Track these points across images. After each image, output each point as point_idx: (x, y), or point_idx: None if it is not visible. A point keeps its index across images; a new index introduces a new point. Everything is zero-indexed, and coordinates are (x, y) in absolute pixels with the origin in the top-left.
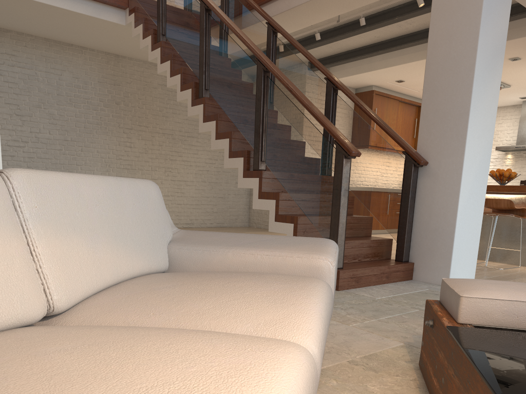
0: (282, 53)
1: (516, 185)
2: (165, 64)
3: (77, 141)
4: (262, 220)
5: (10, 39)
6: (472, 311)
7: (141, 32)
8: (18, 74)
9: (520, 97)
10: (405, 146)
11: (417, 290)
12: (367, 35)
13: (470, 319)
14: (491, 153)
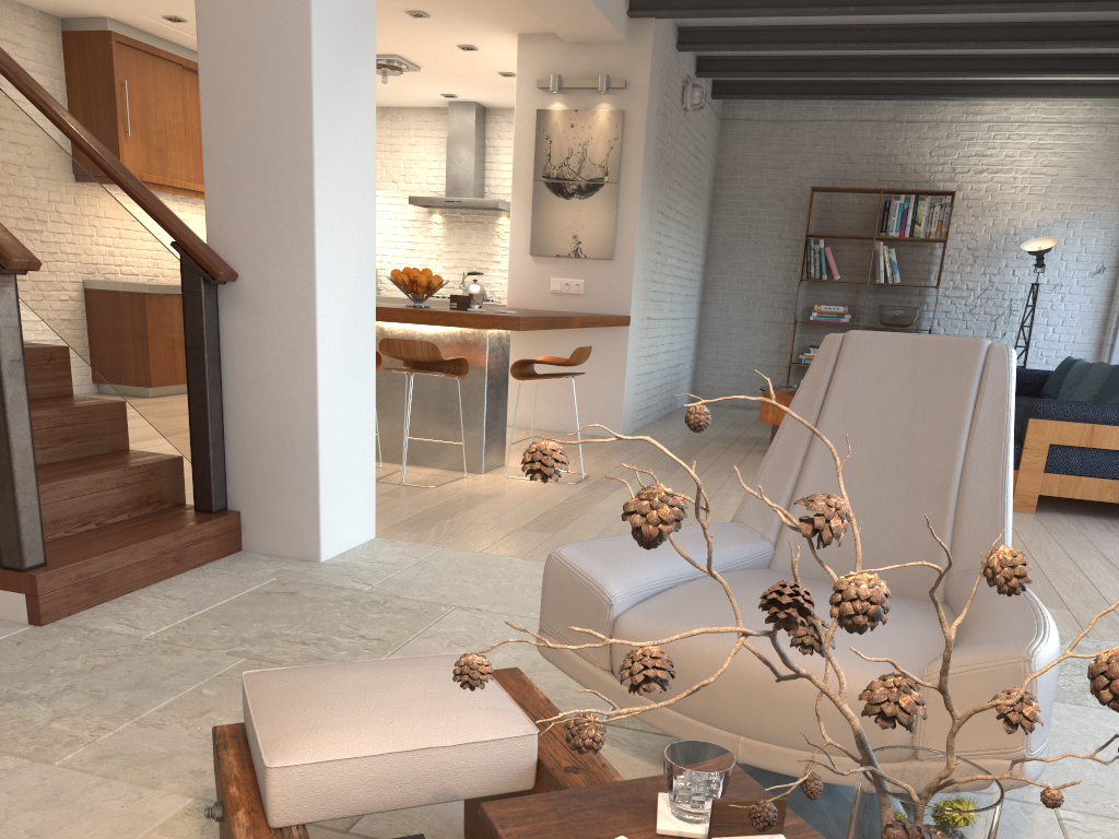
0: None
1: (441, 312)
2: None
3: None
4: None
5: None
6: (299, 795)
7: None
8: None
9: (443, 94)
10: (175, 231)
11: (251, 587)
12: None
13: (298, 815)
14: (403, 209)
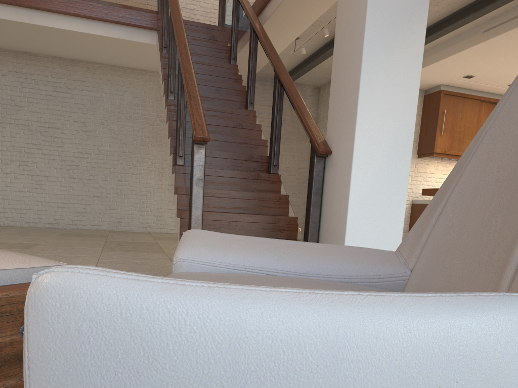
0: (258, 51)
1: None
2: (161, 74)
3: (133, 153)
4: None
5: (81, 68)
6: None
7: (158, 48)
8: (86, 96)
9: None
10: (310, 134)
11: None
12: None
13: None
14: None
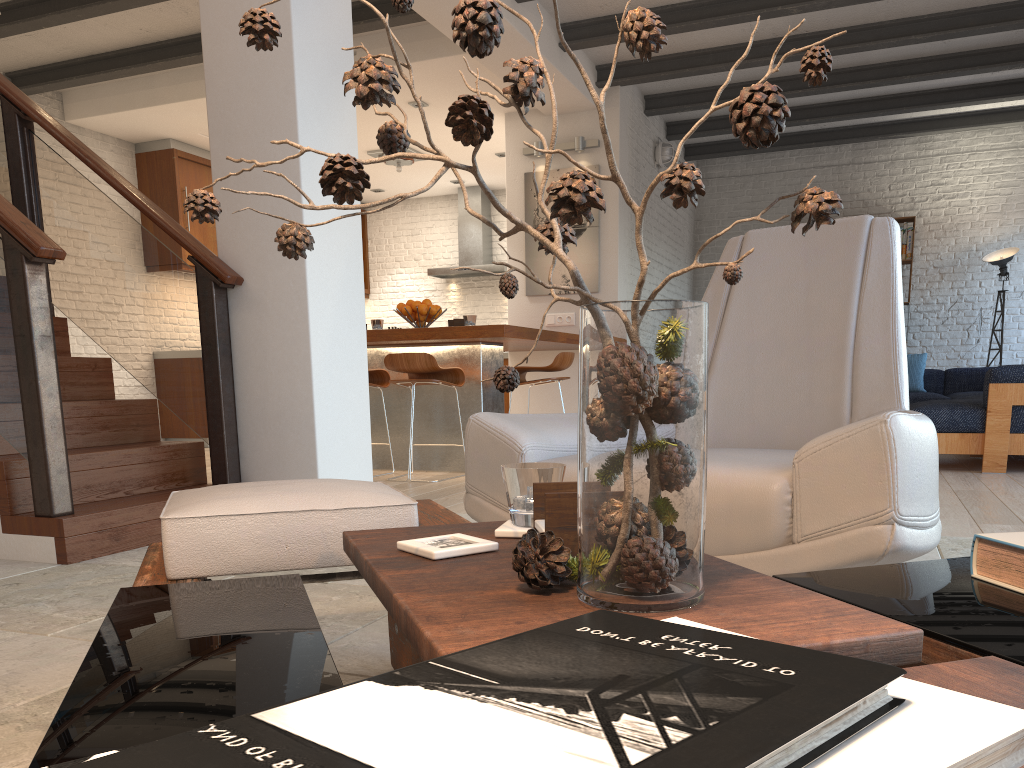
0: None
1: (436, 328)
2: None
3: None
4: None
5: None
6: (192, 548)
7: None
8: None
9: (452, 181)
10: (191, 246)
11: None
12: (122, 23)
13: (192, 567)
14: (425, 282)
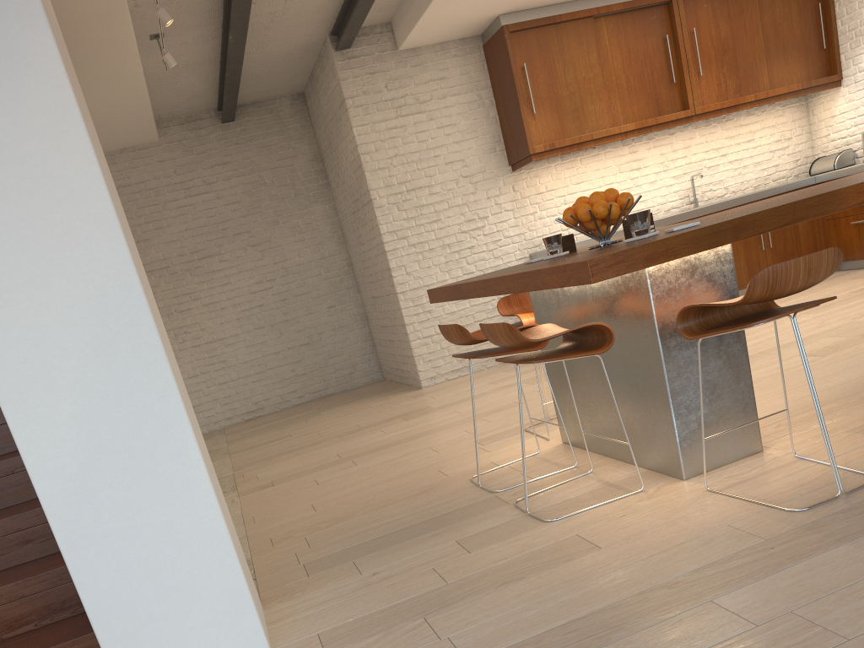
0: None
1: (526, 272)
2: None
3: None
4: (389, 366)
5: None
6: None
7: None
8: None
9: None
10: None
11: None
12: None
13: None
14: None
